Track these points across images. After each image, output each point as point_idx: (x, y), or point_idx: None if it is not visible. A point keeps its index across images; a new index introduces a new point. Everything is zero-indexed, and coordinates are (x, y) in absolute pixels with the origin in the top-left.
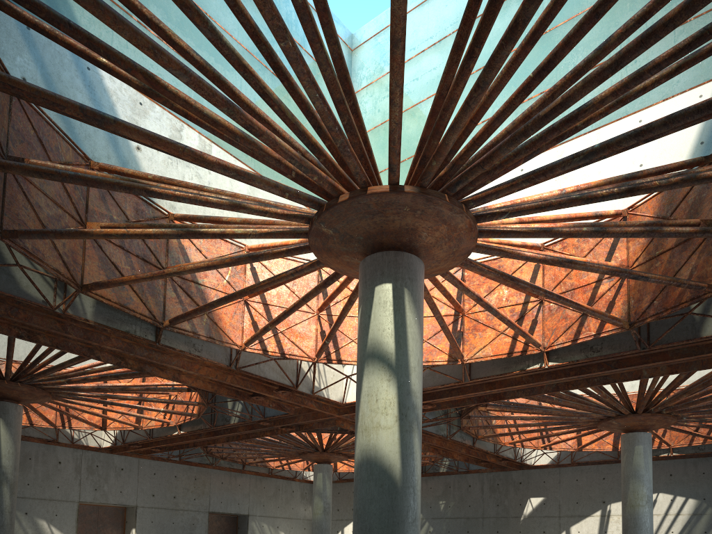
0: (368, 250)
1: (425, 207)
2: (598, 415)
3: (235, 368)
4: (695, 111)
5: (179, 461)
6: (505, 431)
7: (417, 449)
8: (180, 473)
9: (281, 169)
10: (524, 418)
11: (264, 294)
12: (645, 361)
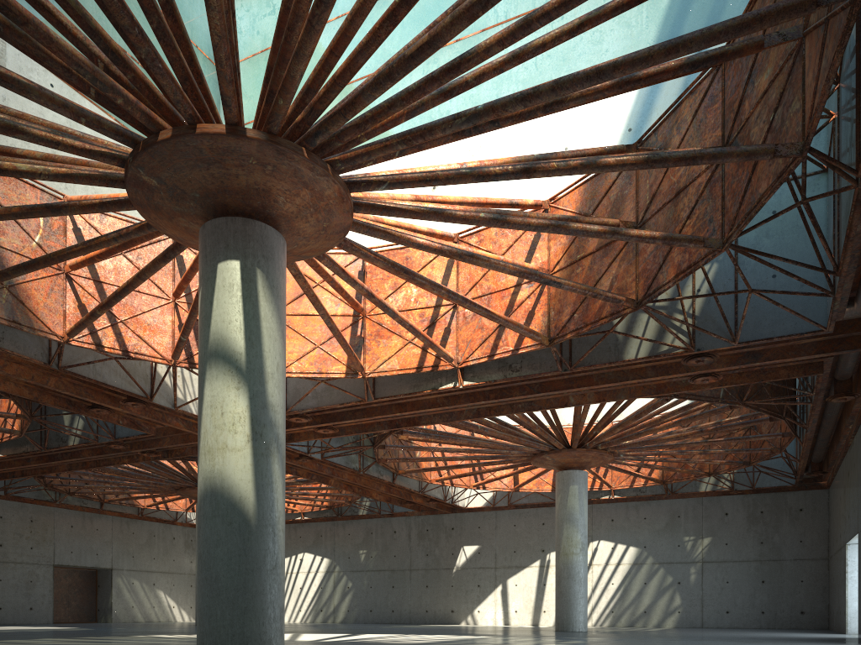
0: (209, 214)
1: (278, 162)
2: (530, 449)
3: (57, 367)
4: (584, 78)
5: (5, 496)
6: (432, 466)
7: (278, 478)
8: (8, 512)
9: (74, 82)
10: (449, 450)
11: (95, 267)
12: (570, 386)
